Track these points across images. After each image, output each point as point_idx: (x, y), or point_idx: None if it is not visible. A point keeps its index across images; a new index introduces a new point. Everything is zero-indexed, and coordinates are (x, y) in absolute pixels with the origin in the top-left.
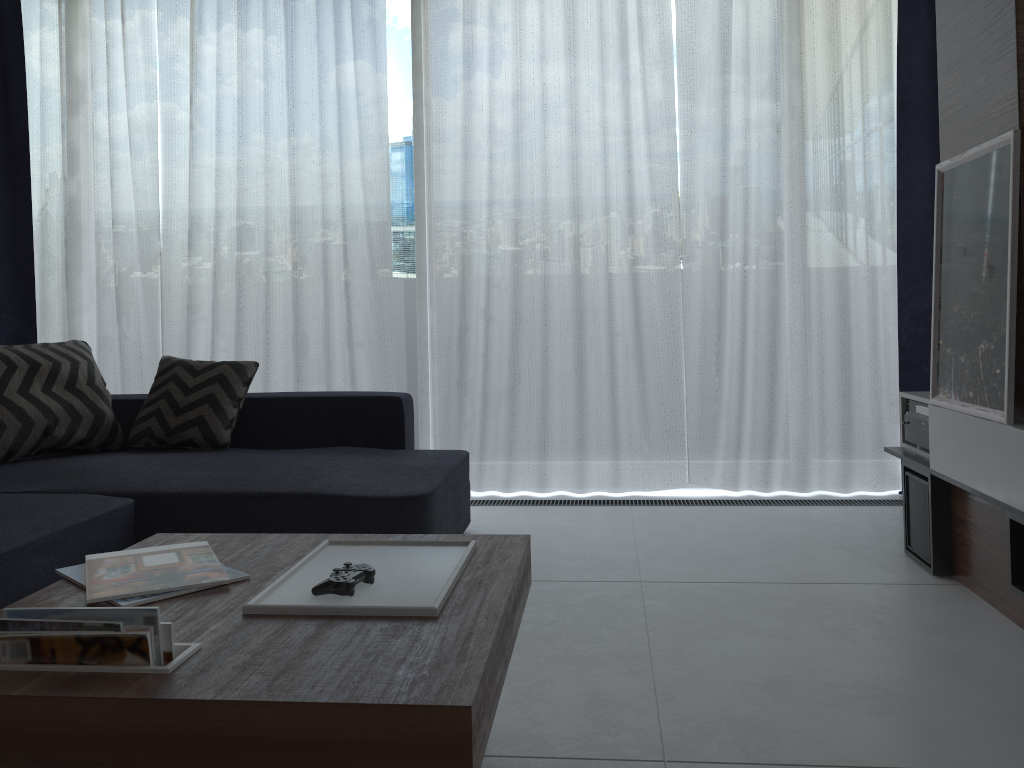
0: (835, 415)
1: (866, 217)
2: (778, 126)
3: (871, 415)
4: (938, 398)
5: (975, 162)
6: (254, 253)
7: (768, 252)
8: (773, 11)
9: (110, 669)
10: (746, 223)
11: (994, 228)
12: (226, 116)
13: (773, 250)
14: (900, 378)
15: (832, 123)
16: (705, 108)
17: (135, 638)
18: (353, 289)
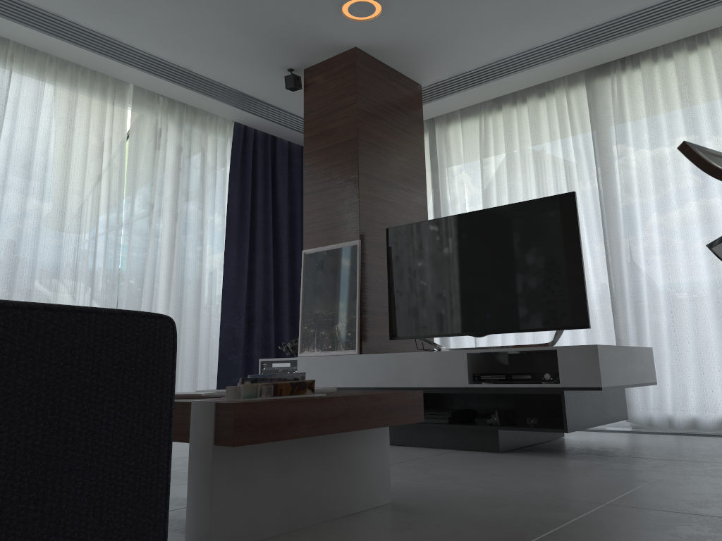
0: (189, 384)
1: (209, 275)
2: (176, 219)
3: (205, 383)
4: (304, 353)
5: (331, 250)
6: None
7: (164, 288)
8: (178, 159)
9: (307, 395)
10: (155, 270)
11: (345, 277)
12: None
13: (168, 287)
14: (219, 363)
15: (200, 224)
16: (137, 200)
17: (311, 382)
18: None
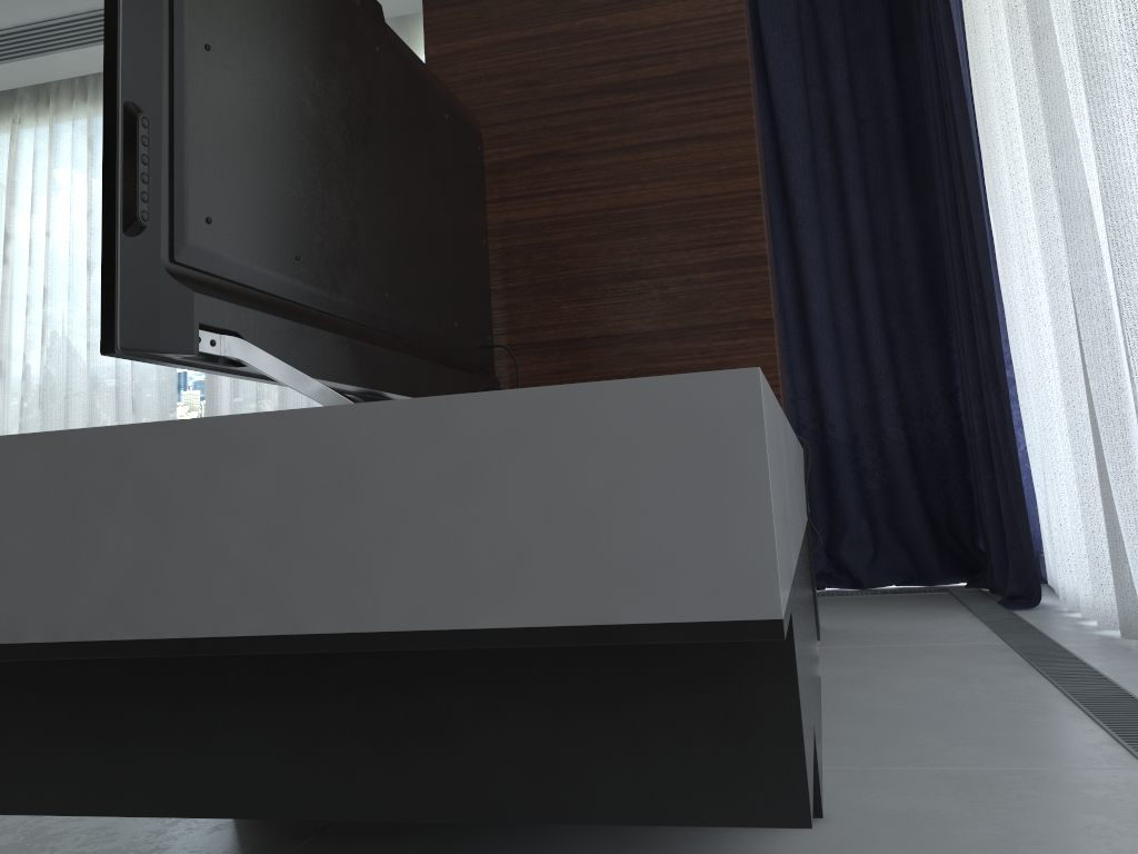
0: None
1: None
2: None
3: None
4: None
5: None
6: (58, 377)
7: None
8: None
9: None
10: None
11: None
12: (40, 249)
13: None
14: None
15: None
16: None
17: None
18: (140, 406)
